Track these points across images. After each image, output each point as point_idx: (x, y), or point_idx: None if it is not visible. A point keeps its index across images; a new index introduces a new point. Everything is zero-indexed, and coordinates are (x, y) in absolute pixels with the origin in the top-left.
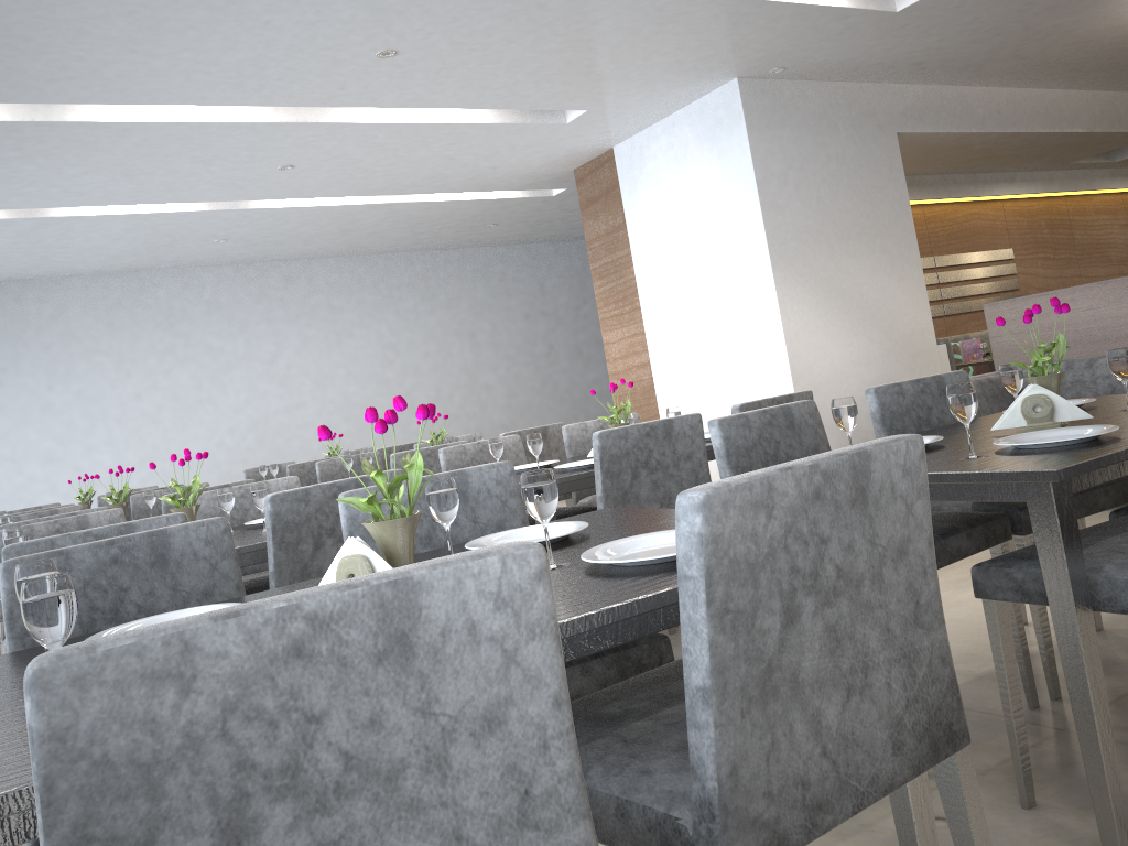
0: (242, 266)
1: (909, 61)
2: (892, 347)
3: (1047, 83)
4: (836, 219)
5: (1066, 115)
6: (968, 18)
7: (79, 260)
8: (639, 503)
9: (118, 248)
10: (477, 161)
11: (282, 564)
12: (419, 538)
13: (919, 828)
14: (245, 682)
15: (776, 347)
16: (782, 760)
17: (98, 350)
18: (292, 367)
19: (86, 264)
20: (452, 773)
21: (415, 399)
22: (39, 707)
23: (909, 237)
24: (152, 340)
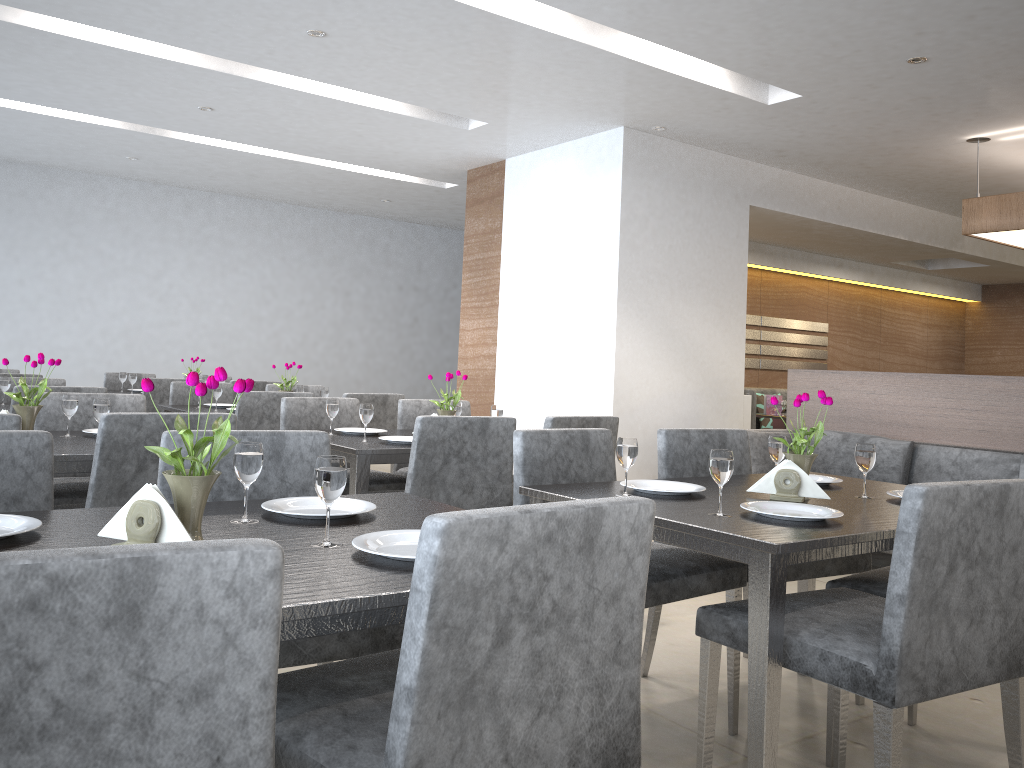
0: (149, 185)
1: (772, 147)
2: (706, 388)
3: (883, 191)
4: (682, 268)
5: (894, 222)
6: (827, 124)
7: None
8: (444, 487)
9: (33, 143)
10: (382, 143)
11: (103, 479)
12: (227, 485)
13: None
14: None
15: (605, 367)
16: (466, 761)
17: None
18: (174, 287)
19: None
20: (153, 733)
21: (282, 340)
22: None
23: (740, 297)
24: (47, 234)
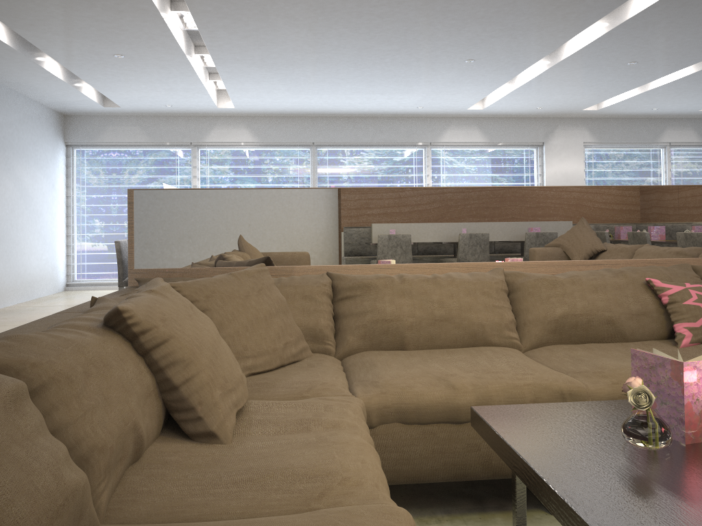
0: None
1: None
2: None
3: None
4: None
5: None
6: None
7: None
8: None
9: None
10: None
11: None
12: None
13: None
14: None
15: None
16: None
17: None
18: None
19: None
20: None
21: None
22: None
23: None
24: None
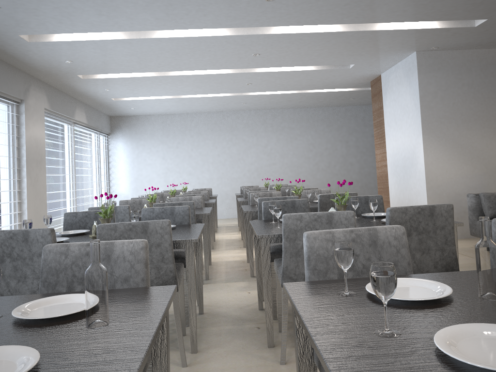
0: (258, 110)
1: None
2: (488, 172)
3: None
4: (463, 112)
5: None
6: None
7: (200, 108)
8: None
9: (210, 105)
10: (322, 80)
11: None
12: None
13: (189, 313)
14: (4, 240)
15: (421, 167)
16: None
17: (207, 138)
18: (272, 149)
19: (203, 109)
20: (33, 261)
21: (319, 166)
22: None
23: None
24: (225, 136)
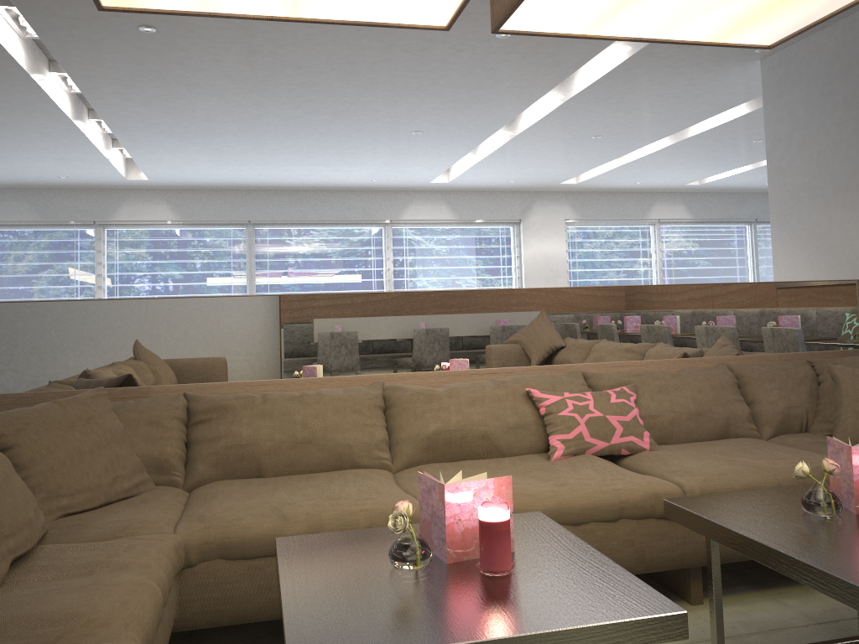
0: None
1: None
2: None
3: None
4: (835, 171)
5: None
6: None
7: None
8: None
9: None
10: None
11: None
12: None
13: None
14: None
15: None
16: None
17: None
18: None
19: None
20: None
21: None
22: None
23: None
24: None
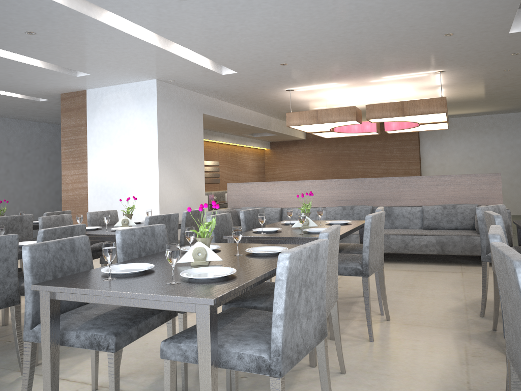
0: None
1: (214, 89)
2: (192, 194)
3: (247, 106)
4: (181, 142)
5: (250, 119)
6: (240, 82)
7: None
8: None
9: None
10: (21, 80)
11: None
12: (142, 248)
13: None
14: (304, 261)
15: (154, 189)
16: (327, 295)
17: None
18: None
19: None
20: (317, 285)
21: None
22: (289, 262)
23: (202, 153)
24: None
